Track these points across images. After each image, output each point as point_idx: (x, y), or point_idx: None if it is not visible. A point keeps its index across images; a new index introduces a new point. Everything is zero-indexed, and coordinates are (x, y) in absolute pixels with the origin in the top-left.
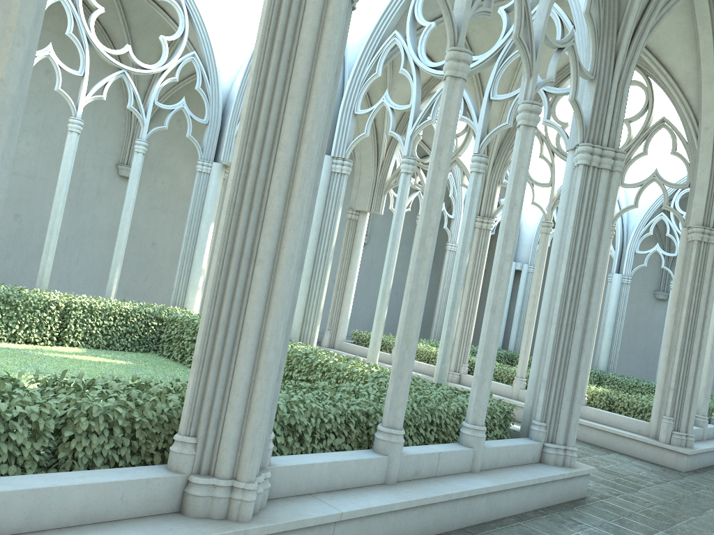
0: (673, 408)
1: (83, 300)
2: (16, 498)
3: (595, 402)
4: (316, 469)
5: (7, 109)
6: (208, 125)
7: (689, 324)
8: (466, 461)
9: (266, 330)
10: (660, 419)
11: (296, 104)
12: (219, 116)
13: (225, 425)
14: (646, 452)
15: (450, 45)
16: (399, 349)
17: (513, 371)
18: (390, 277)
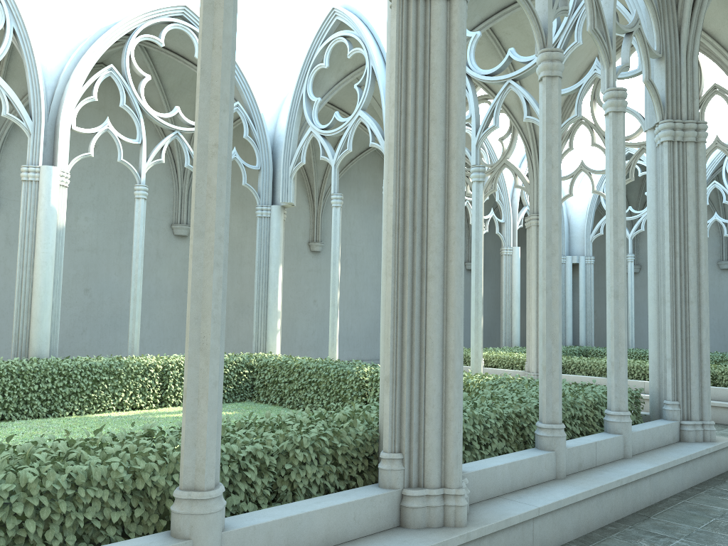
0: None
1: (178, 359)
2: (276, 527)
3: None
4: (499, 471)
5: (223, 170)
6: (261, 170)
7: None
8: (618, 448)
9: (448, 341)
10: None
11: (439, 124)
12: (270, 160)
13: (426, 437)
14: None
15: (539, 47)
16: (546, 345)
17: (604, 363)
18: (480, 286)
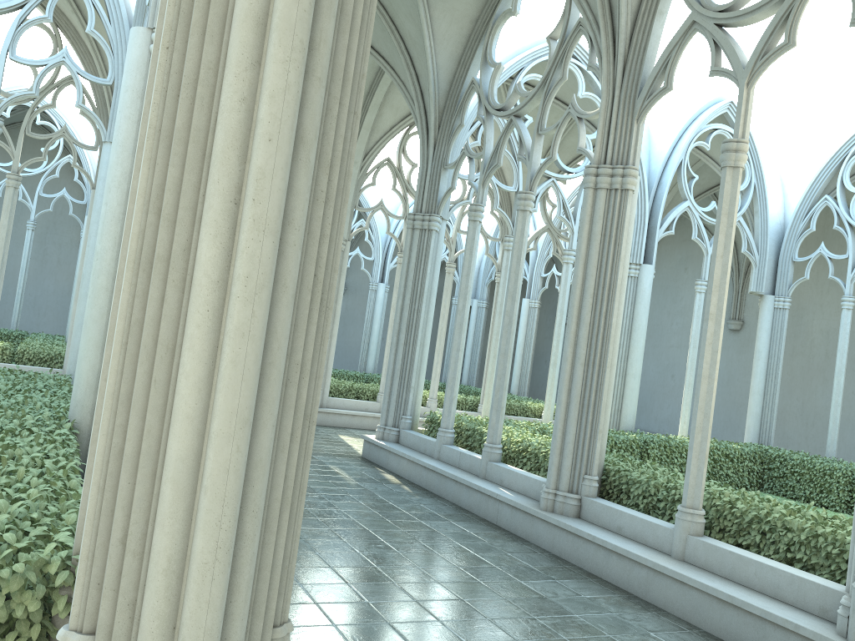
0: None
1: None
2: None
3: None
4: None
5: None
6: None
7: None
8: None
9: None
10: None
11: None
12: None
13: None
14: None
15: None
16: None
17: None
18: None
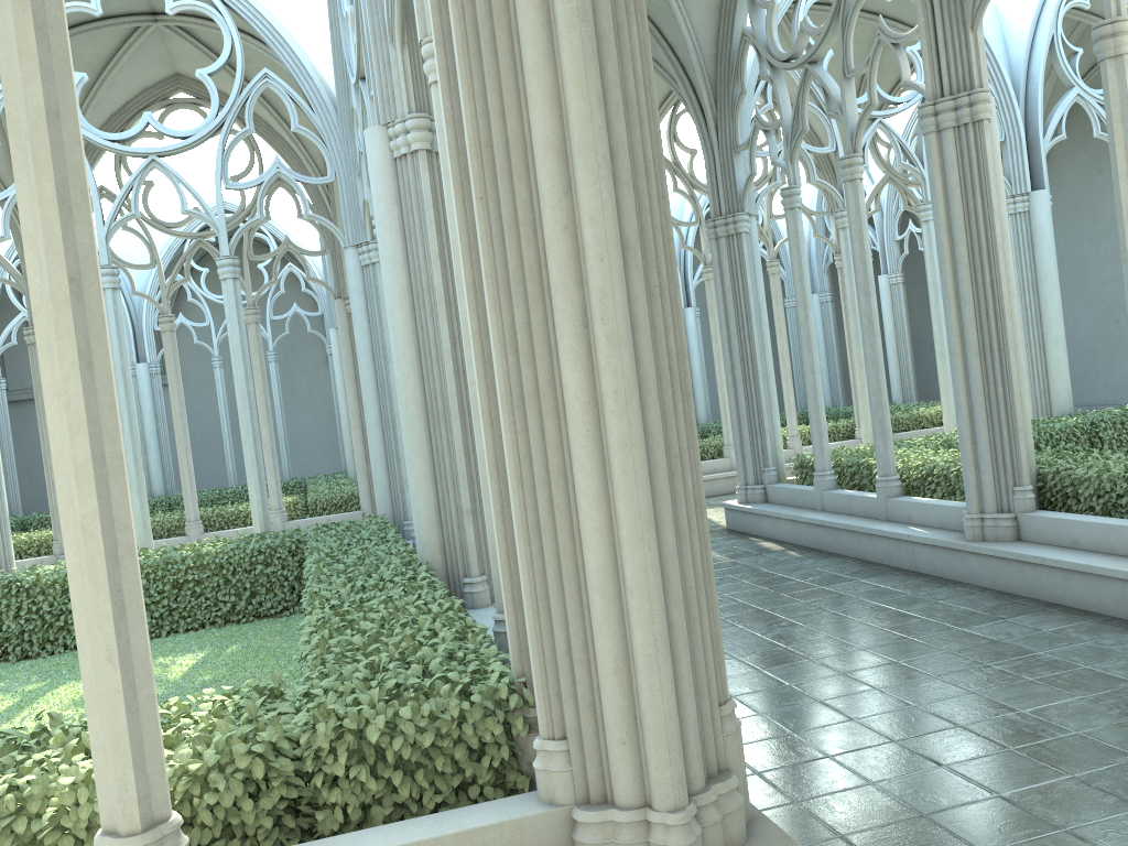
0: None
1: None
2: None
3: (290, 515)
4: None
5: None
6: None
7: None
8: None
9: None
10: (374, 502)
11: None
12: None
13: None
14: None
15: None
16: None
17: (172, 518)
18: (137, 432)
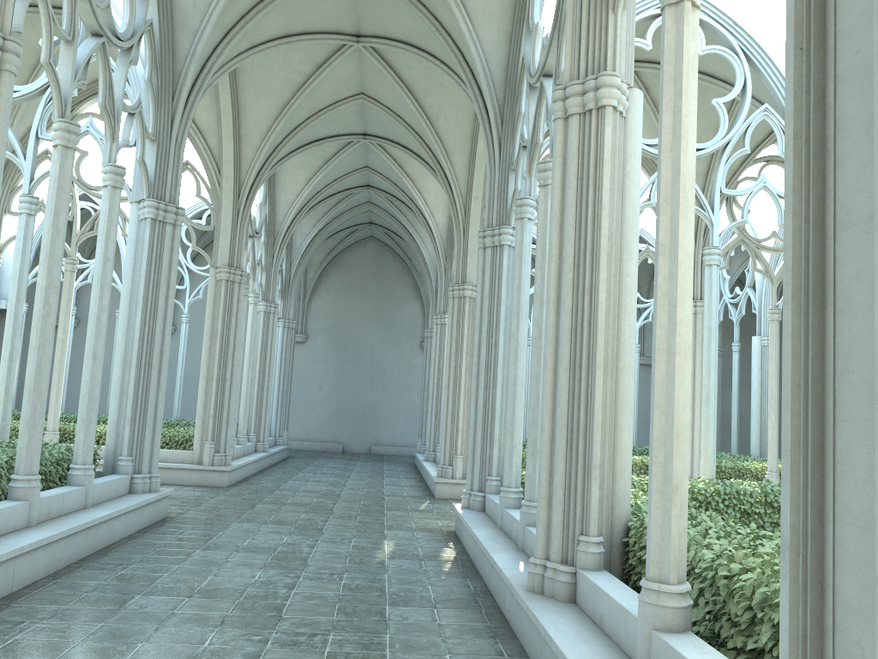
0: (213, 433)
1: None
2: None
3: None
4: None
5: None
6: None
7: (223, 356)
8: (81, 498)
9: None
10: (203, 445)
11: None
12: None
13: None
14: (192, 478)
15: (58, 115)
16: (32, 400)
17: None
18: None
